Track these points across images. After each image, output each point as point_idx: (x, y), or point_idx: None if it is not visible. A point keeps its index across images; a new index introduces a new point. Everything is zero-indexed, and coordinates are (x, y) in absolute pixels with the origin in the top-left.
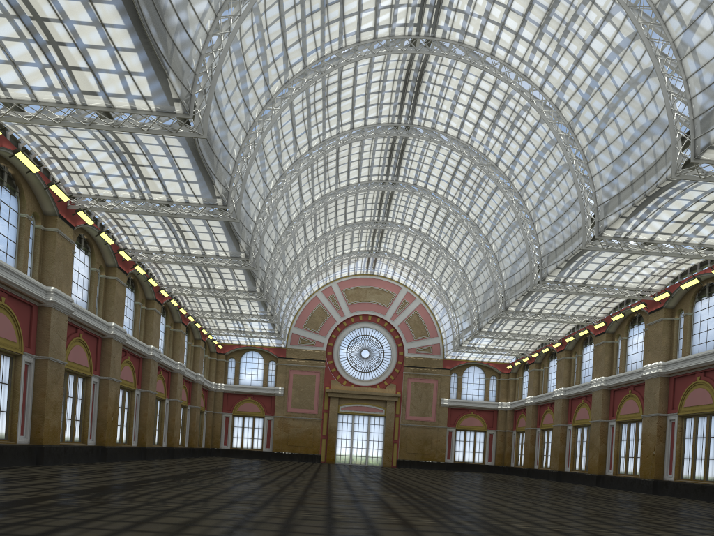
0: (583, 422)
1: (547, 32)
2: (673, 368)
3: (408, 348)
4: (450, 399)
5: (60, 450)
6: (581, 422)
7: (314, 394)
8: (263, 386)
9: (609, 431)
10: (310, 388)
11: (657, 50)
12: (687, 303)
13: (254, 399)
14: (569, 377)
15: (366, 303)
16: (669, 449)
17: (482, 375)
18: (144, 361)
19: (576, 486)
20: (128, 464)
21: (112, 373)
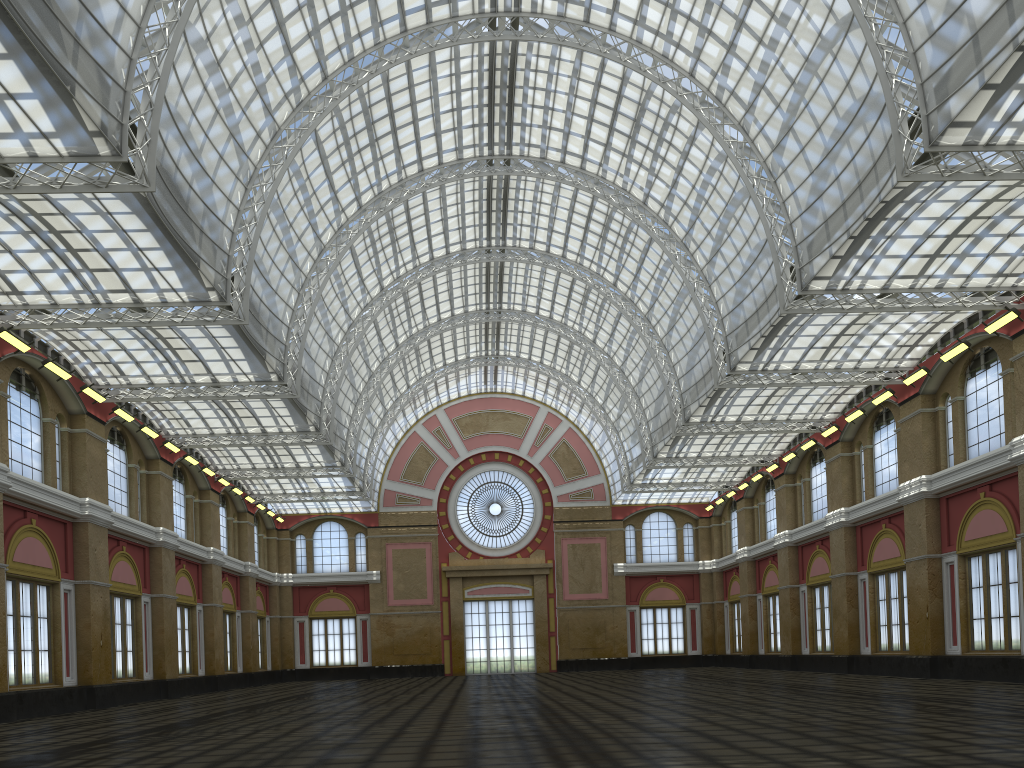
0: (822, 579)
1: None
2: (944, 484)
3: (557, 495)
4: (626, 564)
5: (8, 699)
6: (818, 579)
7: (425, 576)
8: (350, 571)
9: (860, 589)
10: (419, 567)
11: None
12: (955, 383)
13: (339, 592)
14: (795, 514)
15: (489, 434)
16: (950, 607)
17: (671, 523)
18: (152, 552)
19: (818, 675)
20: (127, 709)
21: (94, 573)
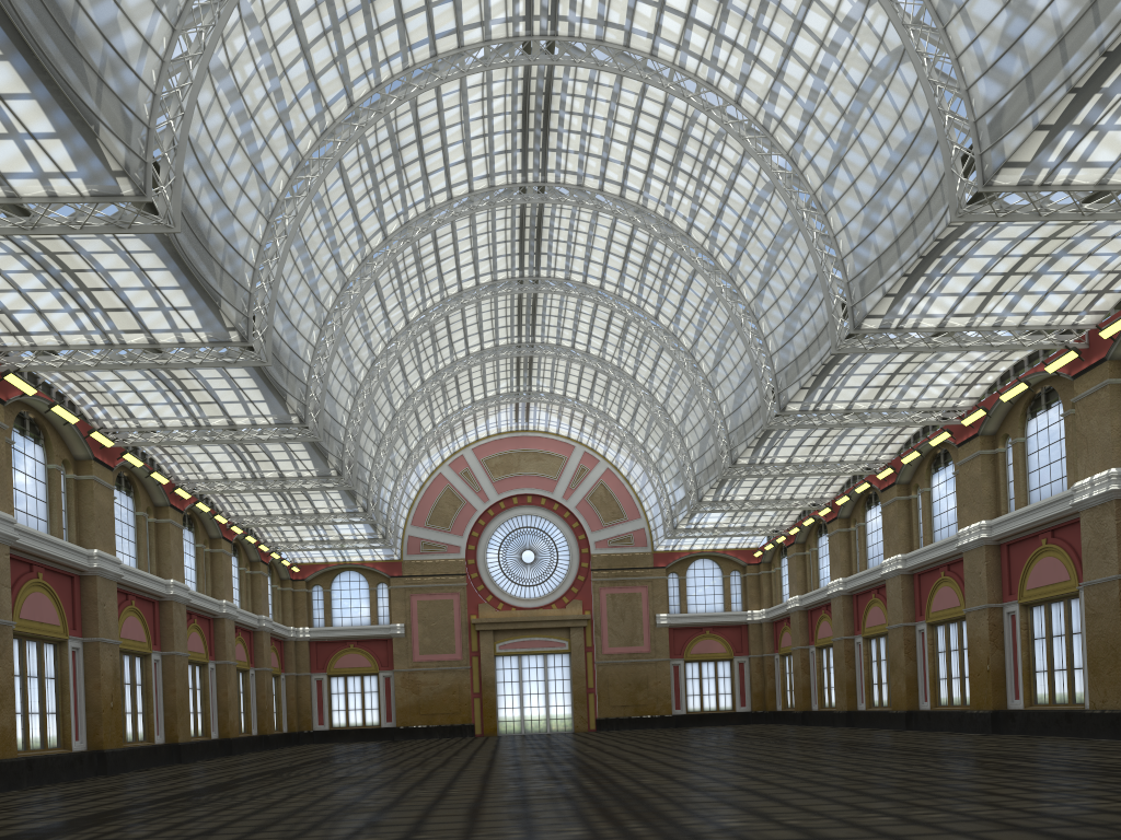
0: (878, 630)
1: (744, 12)
2: (1004, 530)
3: (595, 541)
4: (670, 614)
5: (18, 766)
6: (874, 630)
7: (453, 629)
8: (372, 624)
9: (918, 640)
10: (447, 620)
11: (906, 17)
12: (1015, 424)
13: (360, 647)
14: (849, 561)
15: (521, 476)
16: (1012, 659)
17: (718, 571)
18: (162, 606)
19: (875, 732)
20: (142, 775)
21: (103, 630)
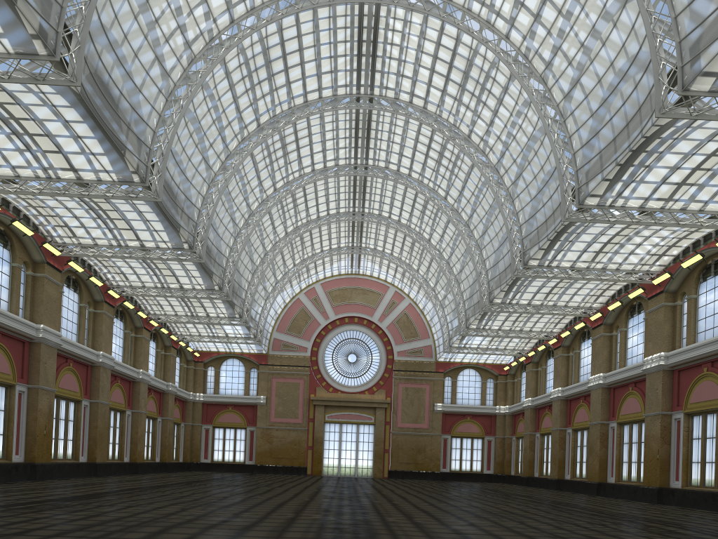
0: (583, 425)
1: None
2: (677, 360)
3: (397, 351)
4: (443, 404)
5: None
6: (580, 425)
7: (298, 402)
8: (245, 395)
9: (610, 434)
10: (294, 396)
11: None
12: (691, 285)
13: (235, 409)
14: (567, 376)
15: (352, 304)
16: (675, 452)
17: (478, 377)
18: (93, 369)
19: (574, 495)
20: (57, 482)
21: (43, 380)
